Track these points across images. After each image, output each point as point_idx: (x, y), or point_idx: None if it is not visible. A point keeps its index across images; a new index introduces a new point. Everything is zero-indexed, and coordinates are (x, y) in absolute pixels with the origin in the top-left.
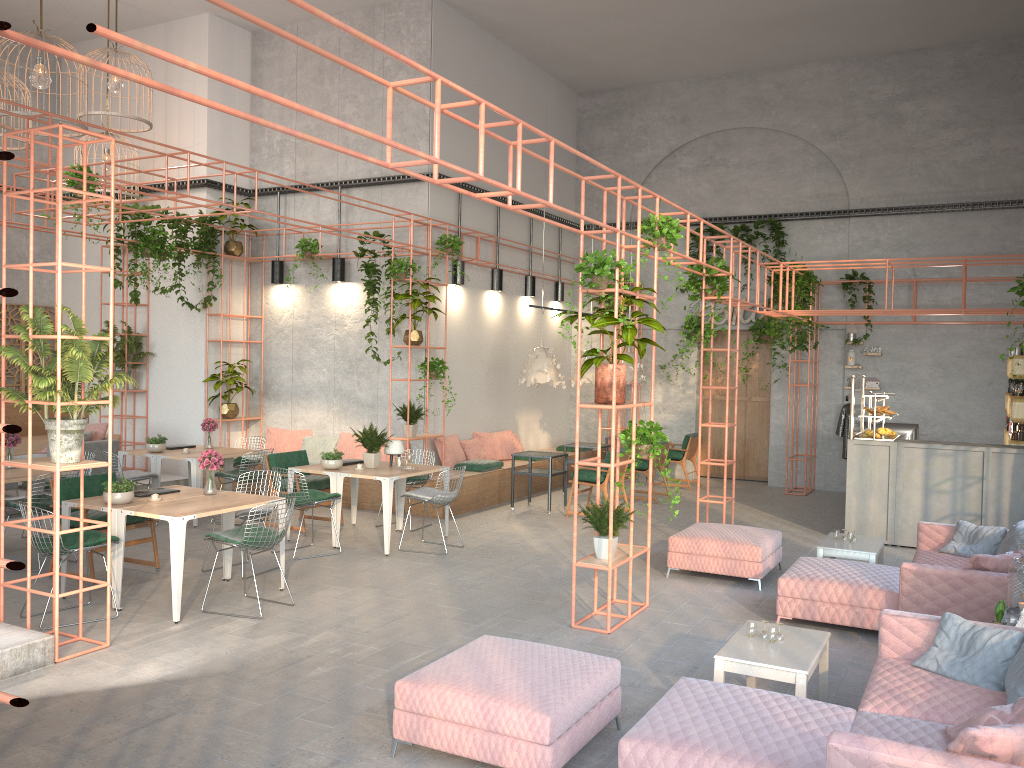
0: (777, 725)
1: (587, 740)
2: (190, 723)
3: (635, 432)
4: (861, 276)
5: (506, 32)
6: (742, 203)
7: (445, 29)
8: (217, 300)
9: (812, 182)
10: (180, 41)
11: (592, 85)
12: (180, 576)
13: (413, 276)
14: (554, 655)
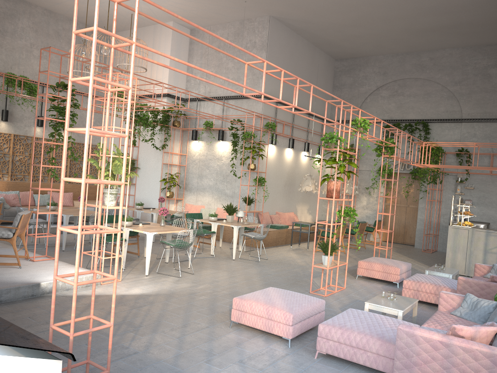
0: (383, 325)
1: (308, 328)
2: (152, 309)
3: (343, 211)
4: (465, 150)
5: (302, 32)
6: (410, 113)
7: (275, 30)
8: (168, 146)
9: (444, 105)
10: (160, 33)
11: (342, 56)
12: (149, 257)
13: (253, 139)
14: (298, 295)
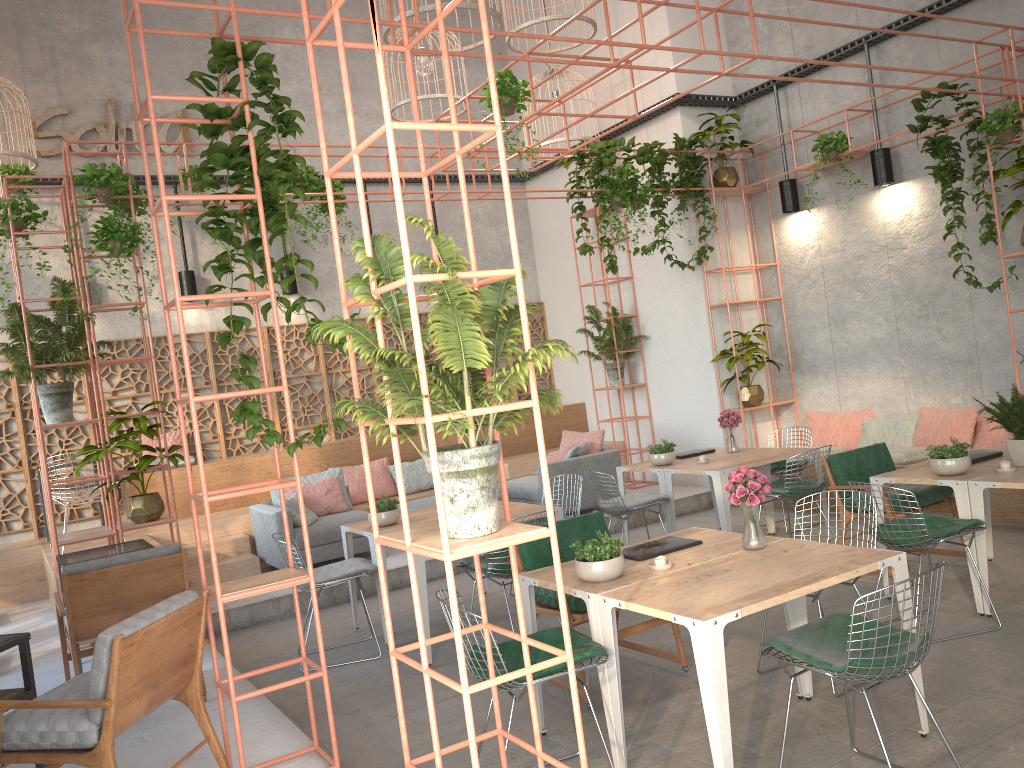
0: None
1: None
2: None
3: None
4: None
5: None
6: None
7: None
8: (714, 252)
9: None
10: None
11: None
12: (726, 740)
13: None
14: None
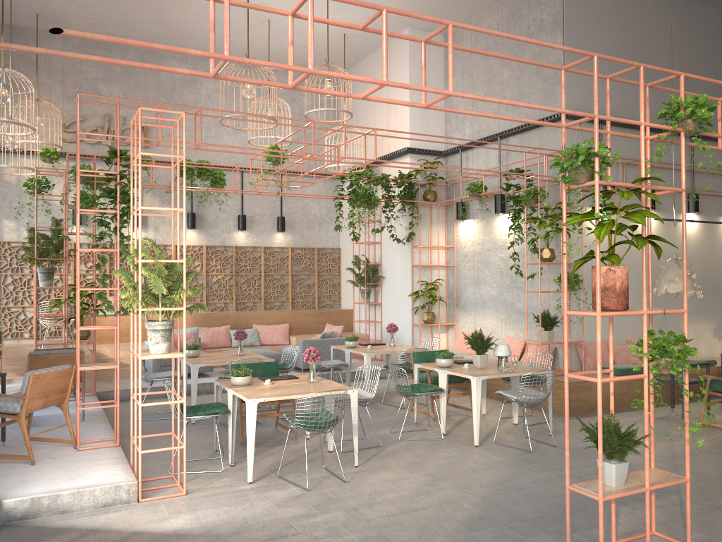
0: None
1: None
2: None
3: (647, 343)
4: None
5: None
6: None
7: None
8: (420, 235)
9: None
10: (394, 53)
11: None
12: (252, 446)
13: (542, 202)
14: None
